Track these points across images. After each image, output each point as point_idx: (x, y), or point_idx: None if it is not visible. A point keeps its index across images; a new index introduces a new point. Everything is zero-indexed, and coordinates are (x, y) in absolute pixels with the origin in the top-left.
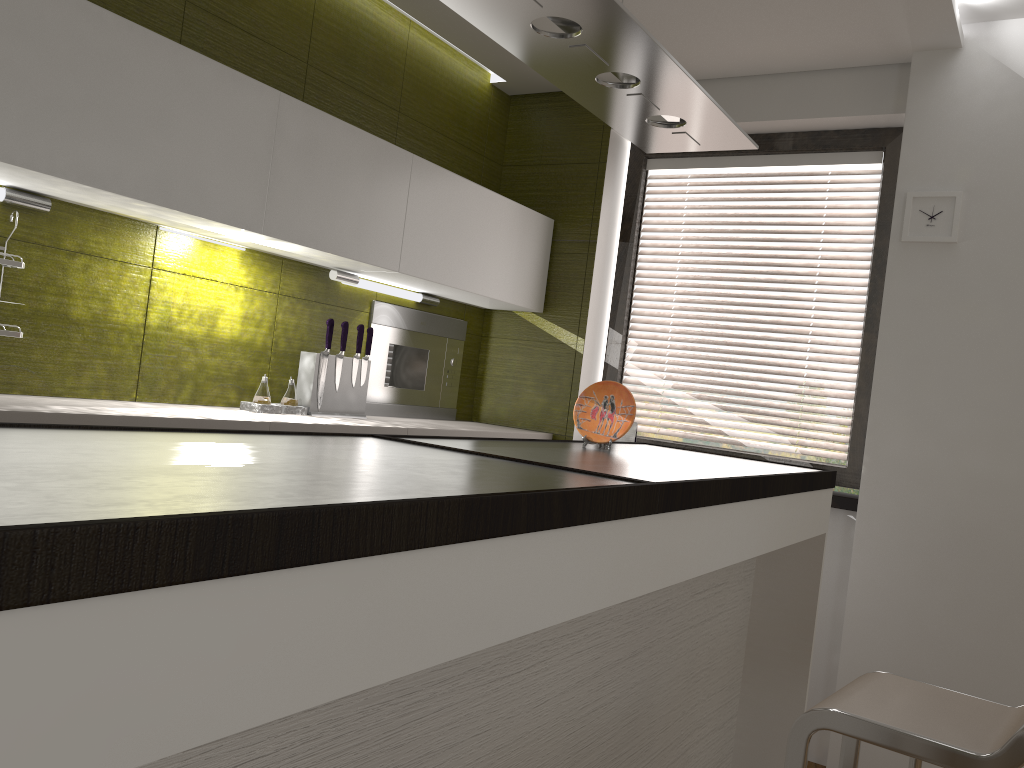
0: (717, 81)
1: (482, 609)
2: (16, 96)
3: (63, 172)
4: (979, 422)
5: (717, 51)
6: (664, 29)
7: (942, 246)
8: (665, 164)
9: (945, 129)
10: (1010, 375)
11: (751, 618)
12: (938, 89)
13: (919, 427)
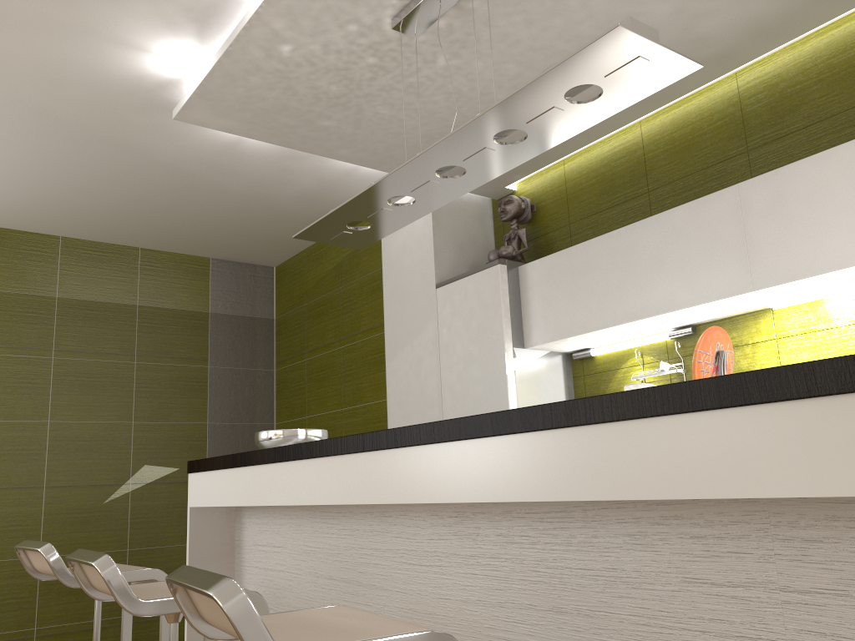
0: None
1: (283, 489)
2: (594, 297)
3: (619, 321)
4: None
5: None
6: None
7: None
8: None
9: None
10: None
11: None
12: None
13: None
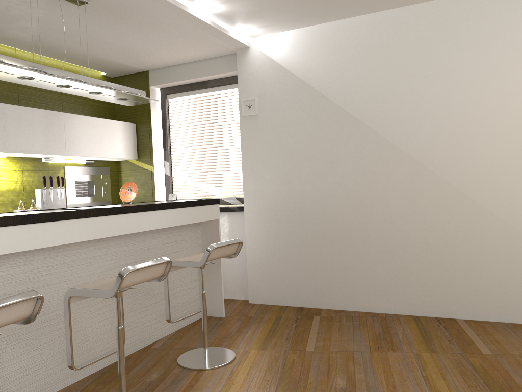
0: (181, 65)
1: (35, 239)
2: None
3: None
4: (273, 174)
5: (173, 57)
6: (149, 53)
7: (254, 116)
8: (173, 96)
9: (249, 76)
10: (279, 156)
11: (202, 252)
12: (245, 62)
13: (257, 179)
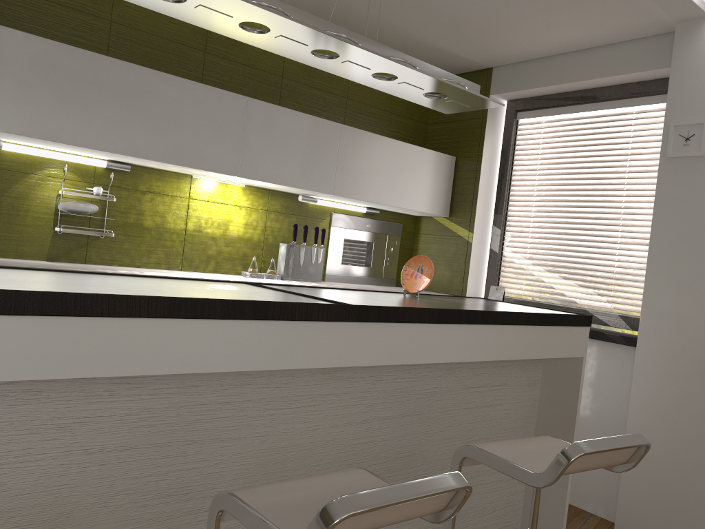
0: (554, 57)
1: (190, 353)
2: (96, 116)
3: (122, 151)
4: None
5: (542, 38)
6: (499, 29)
7: (695, 159)
8: (528, 115)
9: (698, 75)
10: None
11: (538, 412)
12: (693, 47)
13: (678, 288)
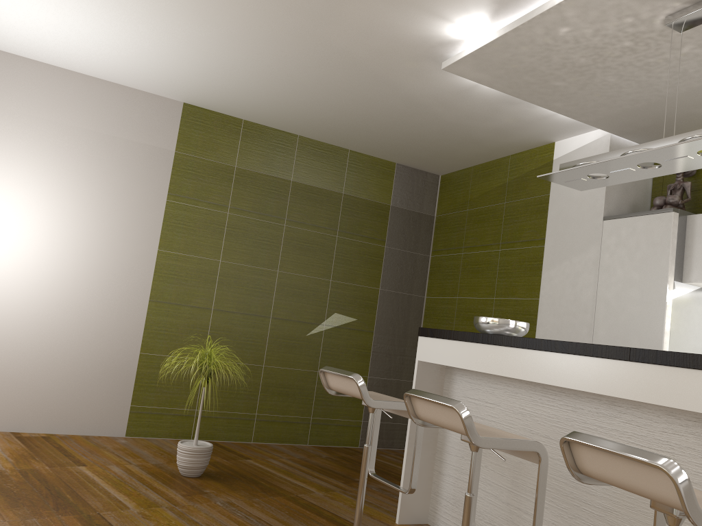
0: None
1: (529, 369)
2: None
3: None
4: None
5: None
6: None
7: None
8: None
9: None
10: None
11: None
12: None
13: None
